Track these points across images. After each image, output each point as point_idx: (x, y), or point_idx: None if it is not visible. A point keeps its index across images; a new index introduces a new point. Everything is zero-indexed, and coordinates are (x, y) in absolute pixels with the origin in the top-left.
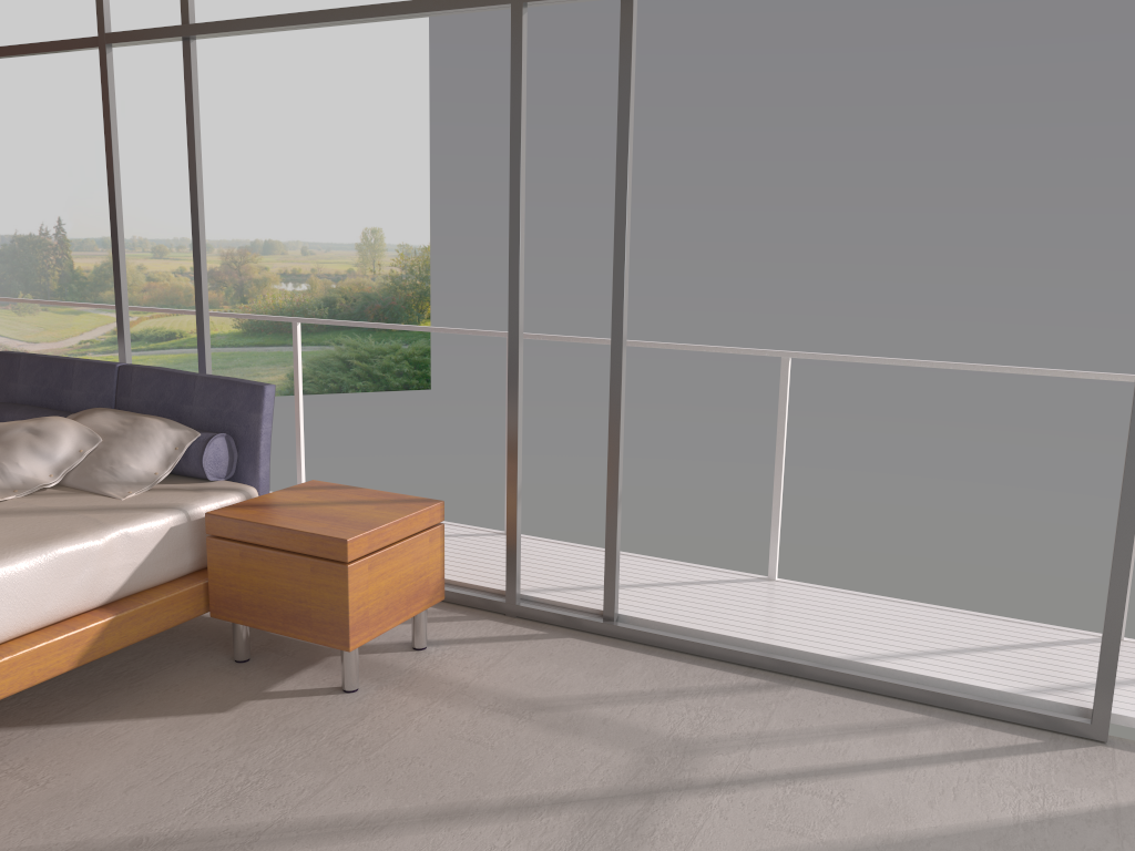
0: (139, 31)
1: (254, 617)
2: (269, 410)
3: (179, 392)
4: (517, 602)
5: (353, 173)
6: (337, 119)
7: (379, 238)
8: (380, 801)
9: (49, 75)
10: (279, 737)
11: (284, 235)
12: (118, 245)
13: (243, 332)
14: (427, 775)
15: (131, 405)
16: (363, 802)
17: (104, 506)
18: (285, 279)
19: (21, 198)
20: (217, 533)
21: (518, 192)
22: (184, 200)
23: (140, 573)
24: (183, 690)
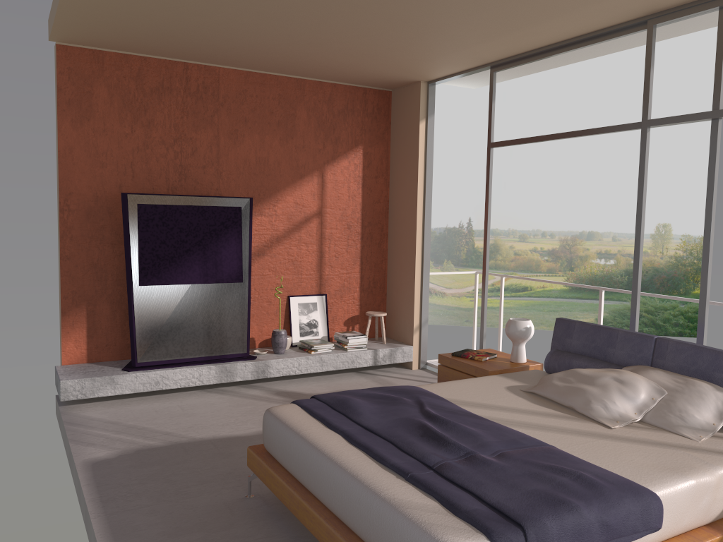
0: (676, 117)
1: None
2: None
3: (710, 363)
4: None
5: (652, 187)
6: None
7: (668, 230)
8: None
9: (472, 138)
10: None
11: (601, 228)
12: (638, 254)
13: (569, 289)
14: None
15: (665, 365)
16: None
17: (692, 446)
18: (599, 256)
19: (451, 207)
20: None
21: None
22: (540, 206)
23: None
24: None
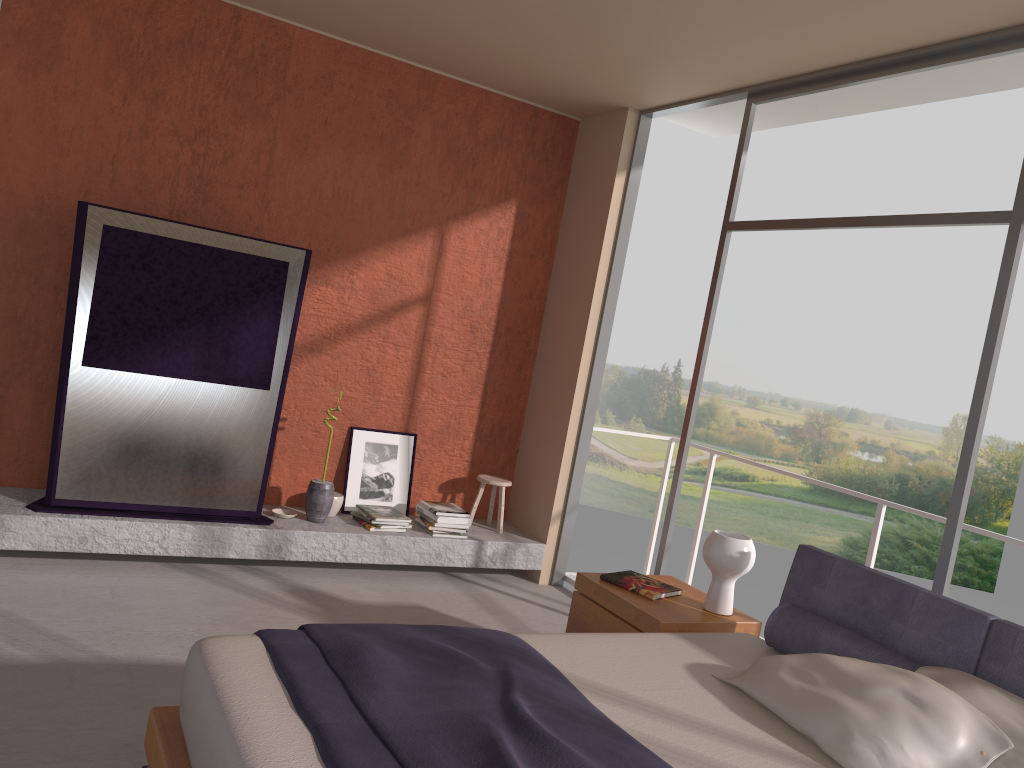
0: None
1: None
2: None
3: None
4: None
5: (955, 358)
6: (951, 305)
7: None
8: None
9: (702, 244)
10: None
11: (871, 406)
12: (971, 452)
13: (809, 489)
14: None
15: (1005, 679)
16: None
17: None
18: (862, 448)
19: (655, 340)
20: None
21: None
22: (786, 360)
23: None
24: None
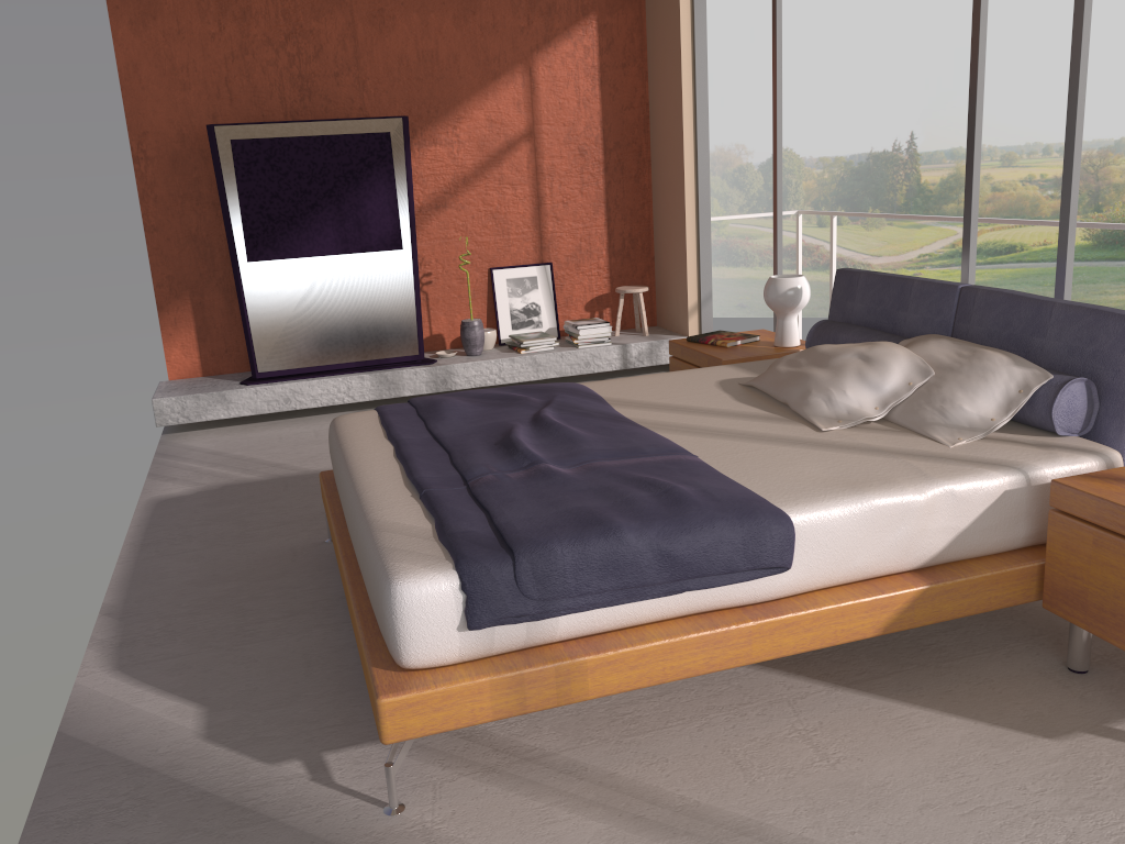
0: None
1: (1102, 625)
2: None
3: (1028, 322)
4: None
5: None
6: None
7: None
8: None
9: None
10: None
11: None
12: (973, 147)
13: (1092, 245)
14: None
15: (969, 333)
16: None
17: (929, 453)
18: None
19: (879, 116)
20: (1064, 508)
21: None
22: (1041, 100)
23: (961, 540)
24: (998, 691)
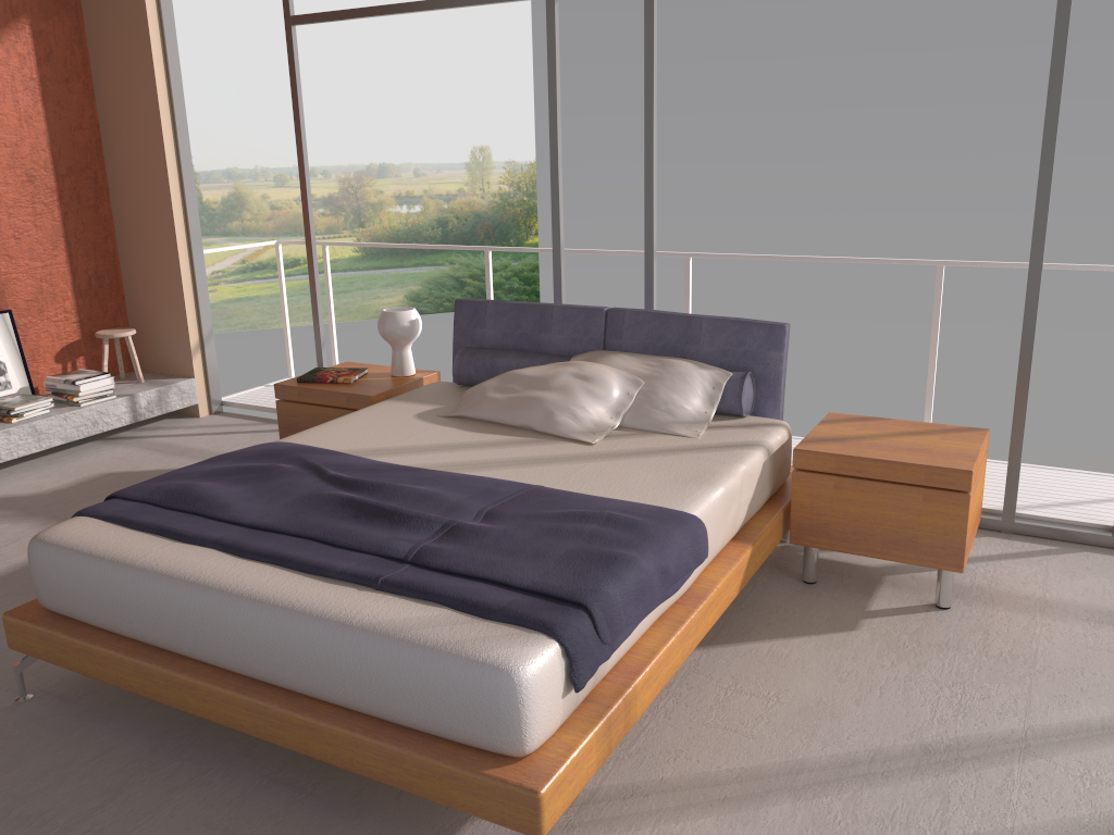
0: None
1: (845, 543)
2: (787, 348)
3: (682, 334)
4: (1014, 519)
5: (460, 92)
6: (443, 37)
7: (487, 156)
8: (1097, 708)
9: None
10: (933, 652)
11: (397, 158)
12: (558, 192)
13: (362, 256)
14: (1109, 683)
15: (624, 346)
16: (1081, 709)
17: (695, 446)
18: (399, 202)
19: None
20: (807, 467)
21: (1054, 127)
22: None
23: (750, 506)
24: (792, 611)
